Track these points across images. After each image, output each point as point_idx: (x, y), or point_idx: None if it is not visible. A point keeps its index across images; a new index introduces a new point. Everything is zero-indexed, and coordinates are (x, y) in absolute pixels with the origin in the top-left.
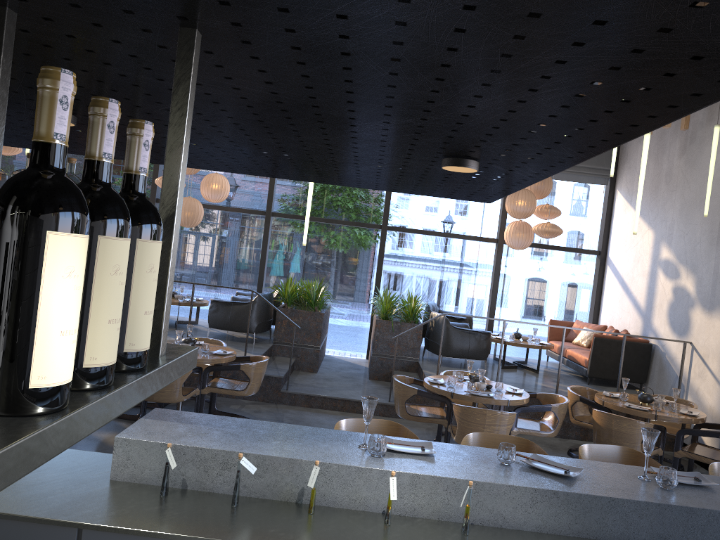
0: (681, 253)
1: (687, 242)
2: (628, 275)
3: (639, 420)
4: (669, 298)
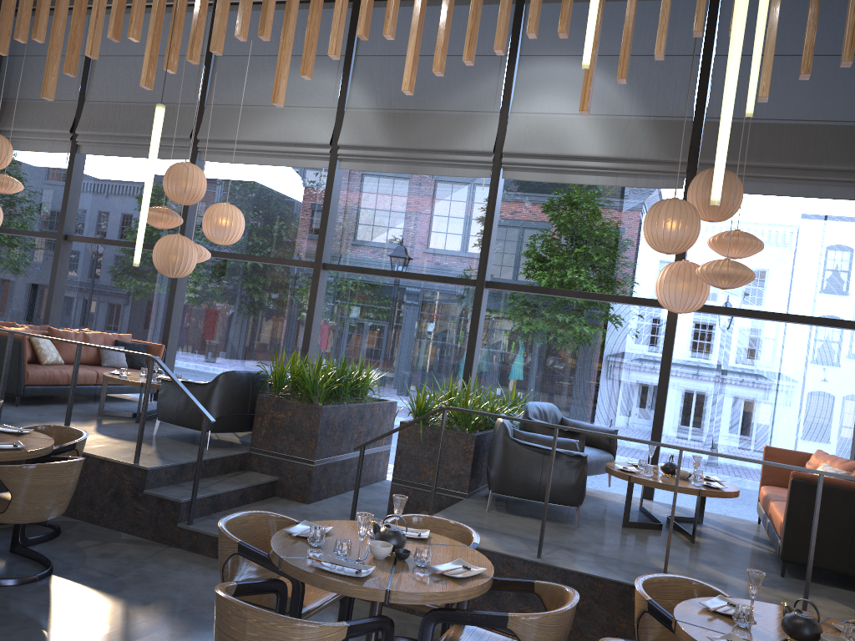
0: None
1: None
2: None
3: None
4: None
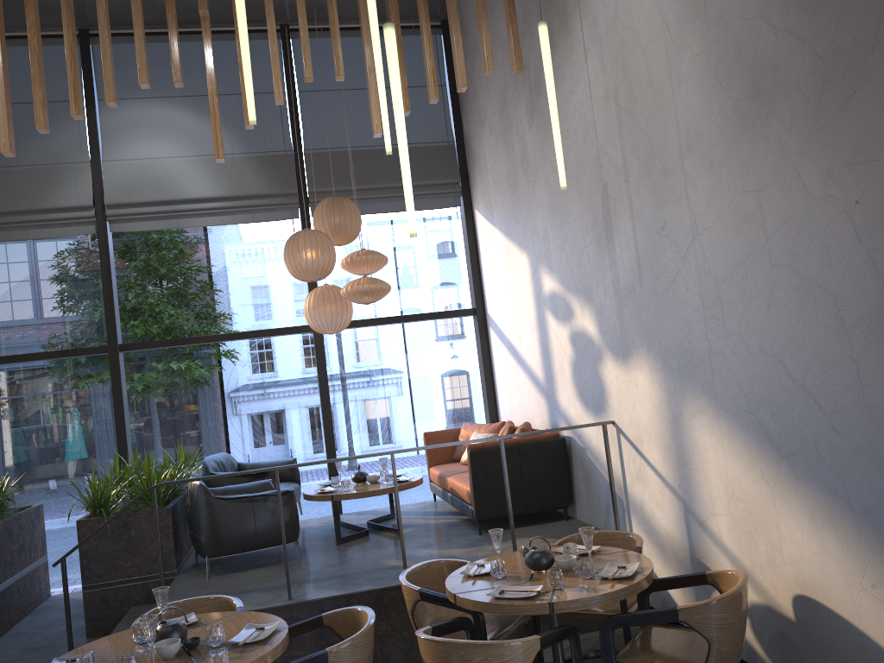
0: (567, 275)
1: (569, 254)
2: (515, 333)
3: (504, 641)
4: (570, 354)
